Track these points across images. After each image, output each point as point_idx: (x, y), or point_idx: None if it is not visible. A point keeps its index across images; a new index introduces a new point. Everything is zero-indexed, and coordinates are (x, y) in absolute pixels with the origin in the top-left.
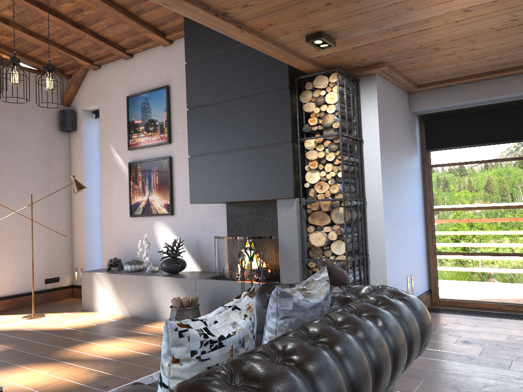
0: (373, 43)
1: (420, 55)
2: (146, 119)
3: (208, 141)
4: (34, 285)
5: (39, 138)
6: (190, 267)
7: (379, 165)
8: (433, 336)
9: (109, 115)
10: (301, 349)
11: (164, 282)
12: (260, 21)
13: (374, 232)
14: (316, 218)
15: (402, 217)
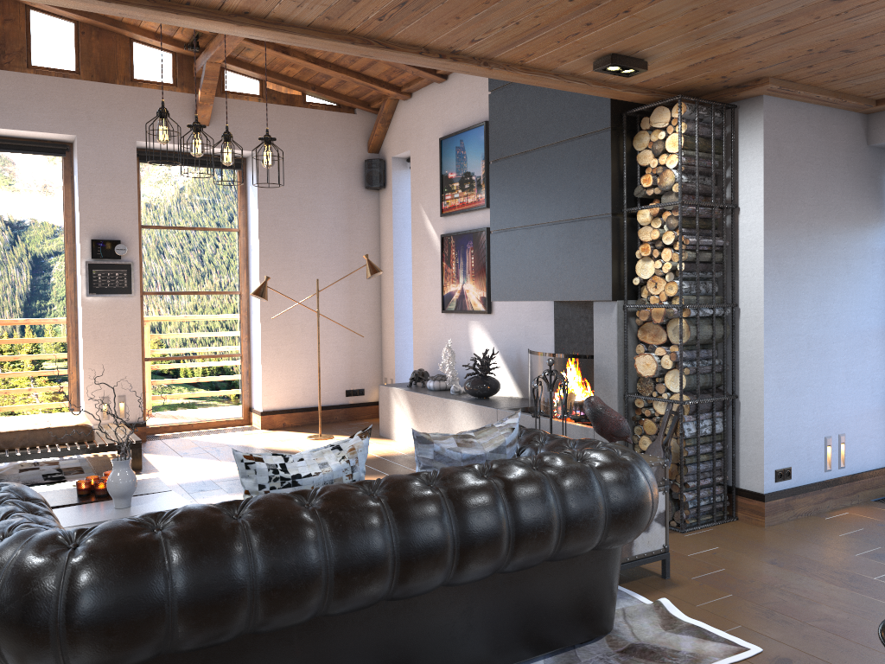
0: (716, 57)
1: (826, 61)
2: (461, 172)
3: (512, 211)
4: (332, 397)
5: (338, 201)
6: (509, 391)
7: (760, 250)
8: (835, 538)
9: (420, 165)
10: (341, 497)
11: (463, 409)
12: (510, 53)
13: (749, 360)
14: (648, 333)
15: (821, 337)
